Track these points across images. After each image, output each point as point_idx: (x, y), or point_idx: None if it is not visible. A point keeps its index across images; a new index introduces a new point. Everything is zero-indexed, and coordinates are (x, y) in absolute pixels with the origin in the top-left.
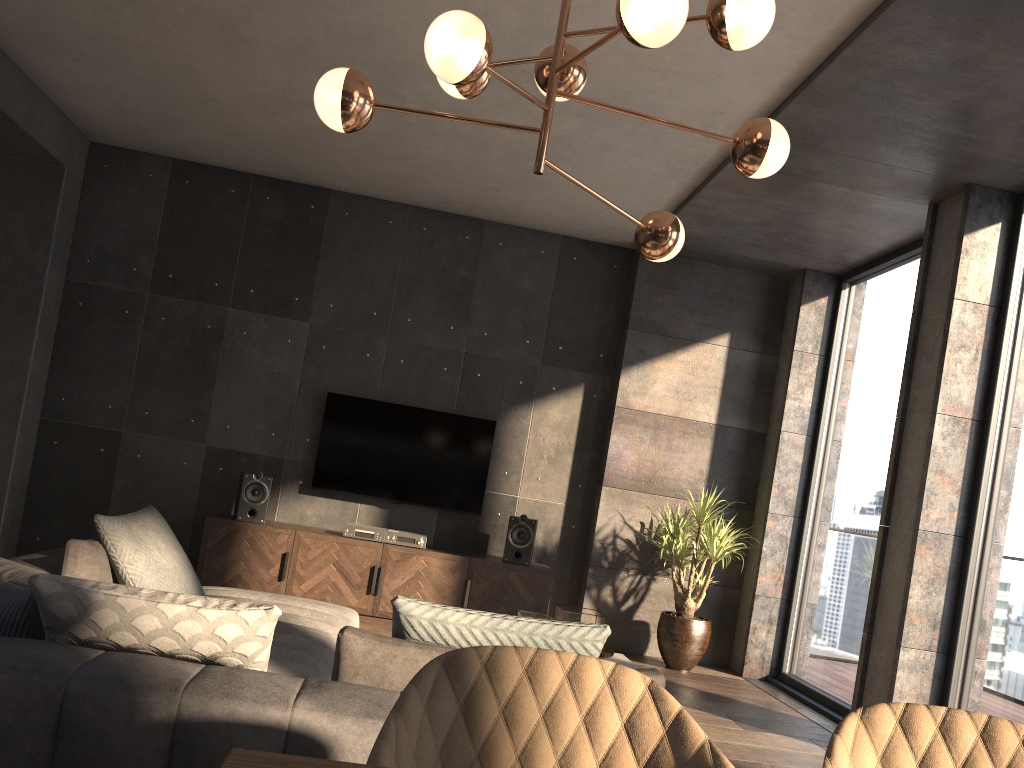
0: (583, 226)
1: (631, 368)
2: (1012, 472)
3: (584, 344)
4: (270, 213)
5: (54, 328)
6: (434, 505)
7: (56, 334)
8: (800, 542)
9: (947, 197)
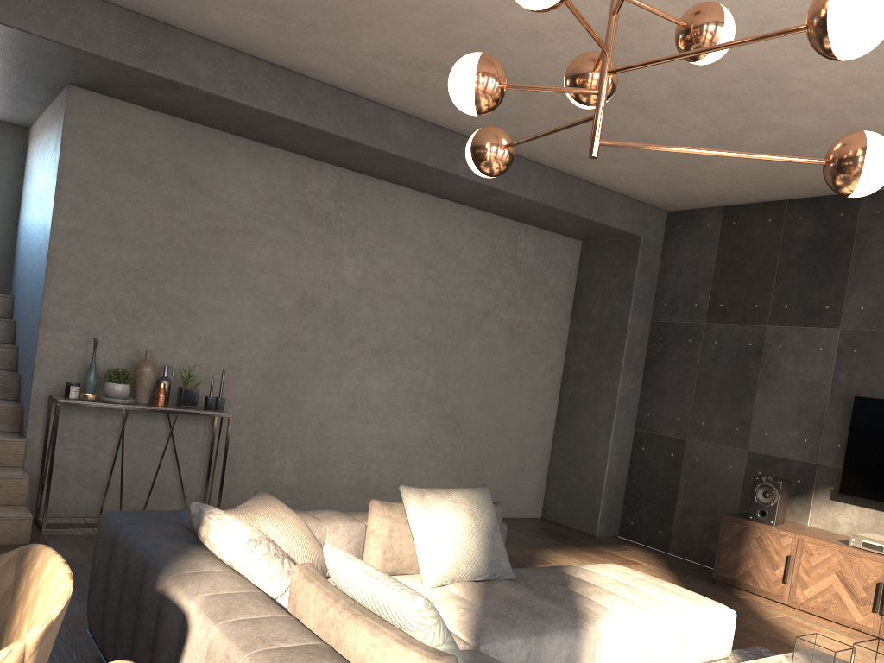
0: None
1: None
2: None
3: None
4: (802, 231)
5: (642, 360)
6: None
7: (644, 364)
8: None
9: None
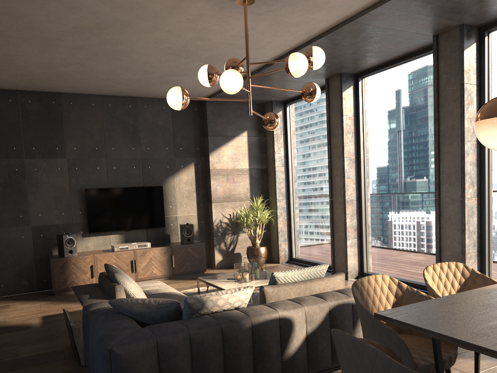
0: None
1: (213, 152)
2: (371, 174)
3: (190, 145)
4: (33, 108)
5: None
6: (145, 227)
7: None
8: (290, 208)
9: (332, 77)
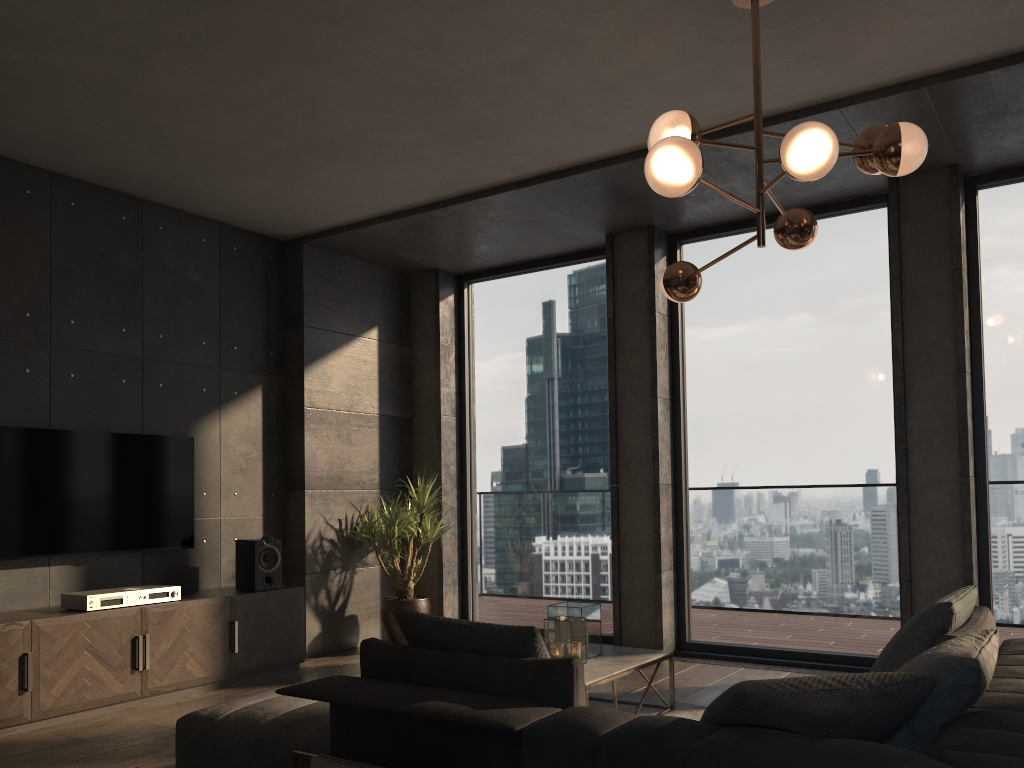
0: (262, 216)
1: (312, 366)
2: (705, 434)
3: (256, 343)
4: None
5: None
6: (144, 547)
7: None
8: (465, 510)
9: (625, 231)
